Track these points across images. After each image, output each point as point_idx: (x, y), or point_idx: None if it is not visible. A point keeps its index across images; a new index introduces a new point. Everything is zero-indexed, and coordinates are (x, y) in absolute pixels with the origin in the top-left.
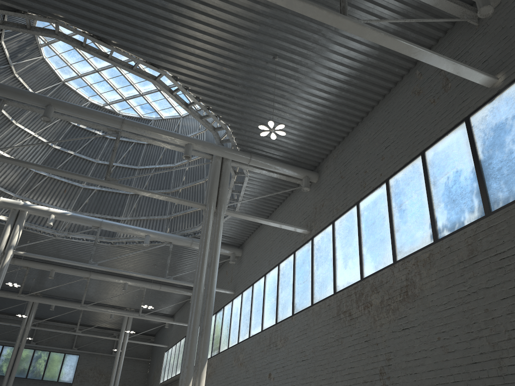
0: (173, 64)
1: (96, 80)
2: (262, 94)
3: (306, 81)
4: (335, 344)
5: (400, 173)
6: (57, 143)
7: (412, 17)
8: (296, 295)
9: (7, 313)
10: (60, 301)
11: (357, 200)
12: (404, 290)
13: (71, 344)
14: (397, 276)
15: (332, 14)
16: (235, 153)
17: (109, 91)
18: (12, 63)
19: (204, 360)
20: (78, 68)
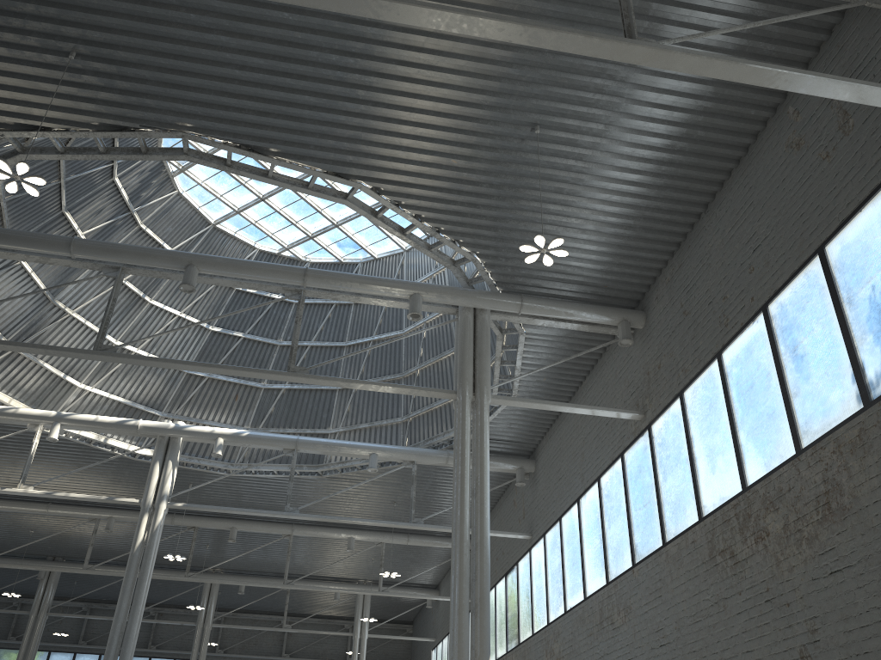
0: (370, 168)
1: (263, 213)
2: (524, 193)
3: (595, 158)
4: (714, 611)
5: (785, 292)
6: (216, 323)
7: (763, 18)
8: (635, 529)
9: (175, 606)
10: (252, 579)
11: (718, 350)
12: (823, 501)
13: (278, 648)
14: (807, 477)
15: (610, 42)
16: (494, 297)
17: (286, 228)
18: (134, 208)
19: (485, 657)
20: (233, 199)
